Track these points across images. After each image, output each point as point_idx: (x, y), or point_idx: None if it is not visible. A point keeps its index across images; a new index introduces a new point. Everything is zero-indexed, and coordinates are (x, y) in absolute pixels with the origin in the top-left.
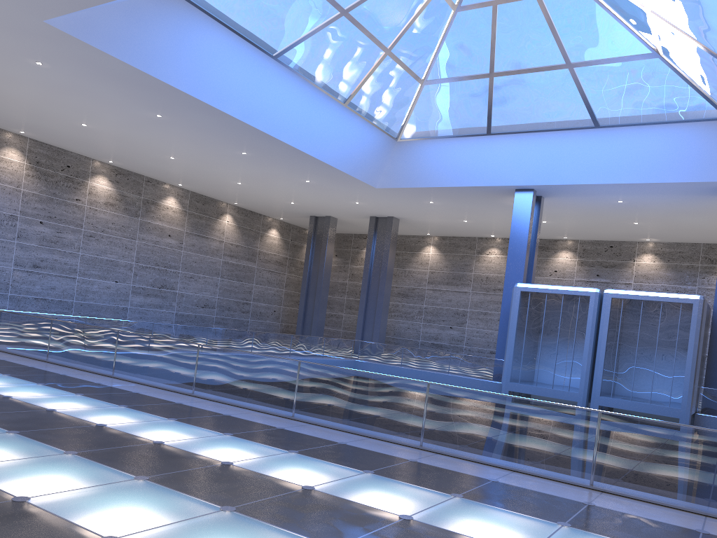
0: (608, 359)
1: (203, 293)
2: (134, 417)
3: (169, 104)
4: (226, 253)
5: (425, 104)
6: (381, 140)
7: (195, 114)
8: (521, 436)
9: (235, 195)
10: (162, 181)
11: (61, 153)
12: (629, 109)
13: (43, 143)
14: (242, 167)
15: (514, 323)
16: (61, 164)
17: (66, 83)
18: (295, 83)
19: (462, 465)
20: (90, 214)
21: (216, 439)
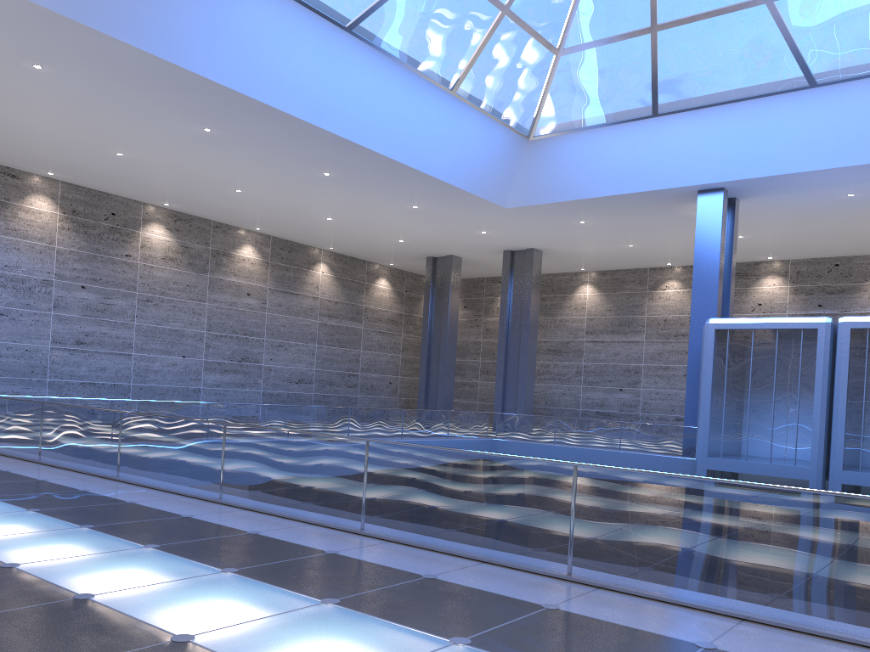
0: (851, 417)
1: (296, 365)
2: (86, 546)
3: (215, 110)
4: (323, 312)
5: (563, 84)
6: (507, 140)
7: (252, 121)
8: (753, 554)
9: (328, 237)
10: (235, 225)
11: (103, 198)
12: (860, 53)
13: (79, 187)
14: (328, 195)
15: (708, 374)
16: (104, 211)
17: (79, 94)
18: (380, 64)
19: (644, 612)
20: (145, 273)
21: (200, 583)
